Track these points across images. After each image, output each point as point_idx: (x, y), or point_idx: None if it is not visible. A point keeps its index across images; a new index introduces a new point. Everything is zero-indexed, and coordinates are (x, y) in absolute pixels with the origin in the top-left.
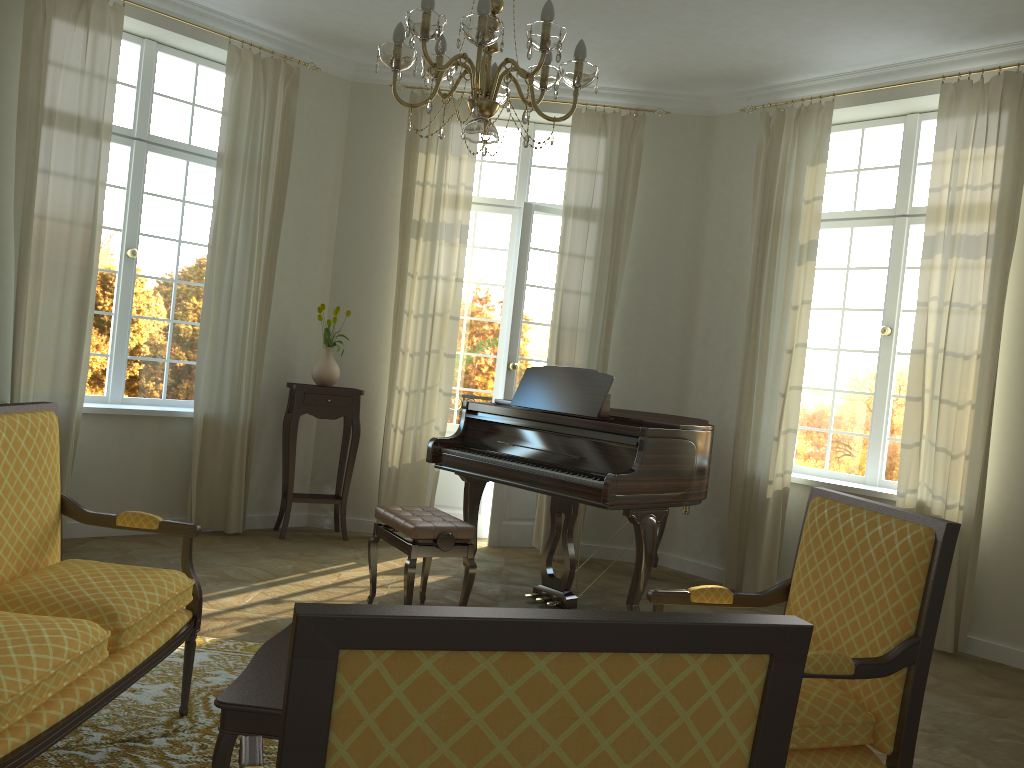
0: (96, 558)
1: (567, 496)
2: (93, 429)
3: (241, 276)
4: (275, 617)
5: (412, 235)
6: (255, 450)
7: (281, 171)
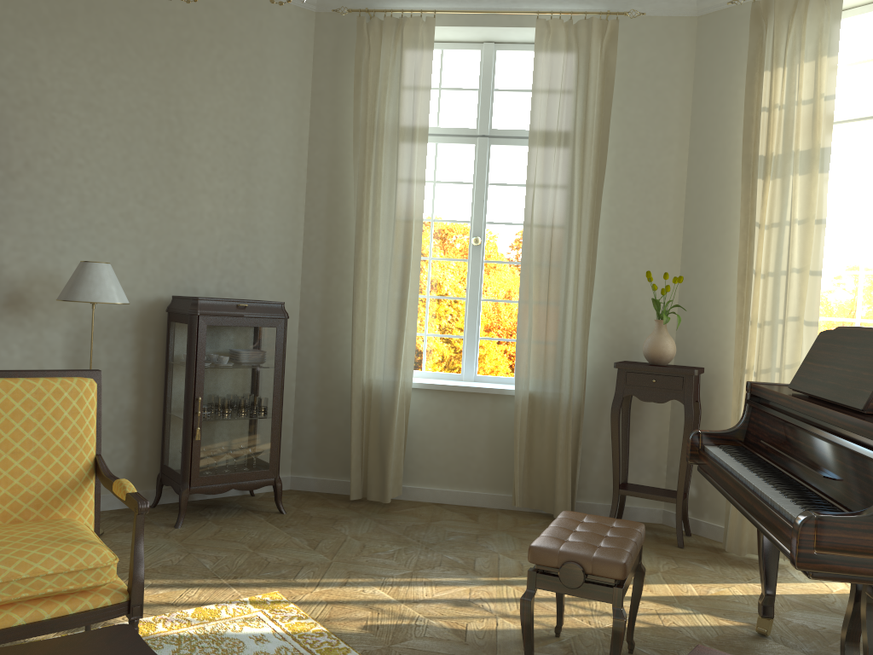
0: (397, 522)
1: (774, 540)
2: (432, 403)
3: (559, 250)
4: (426, 622)
5: (758, 175)
6: (595, 433)
7: (601, 134)
